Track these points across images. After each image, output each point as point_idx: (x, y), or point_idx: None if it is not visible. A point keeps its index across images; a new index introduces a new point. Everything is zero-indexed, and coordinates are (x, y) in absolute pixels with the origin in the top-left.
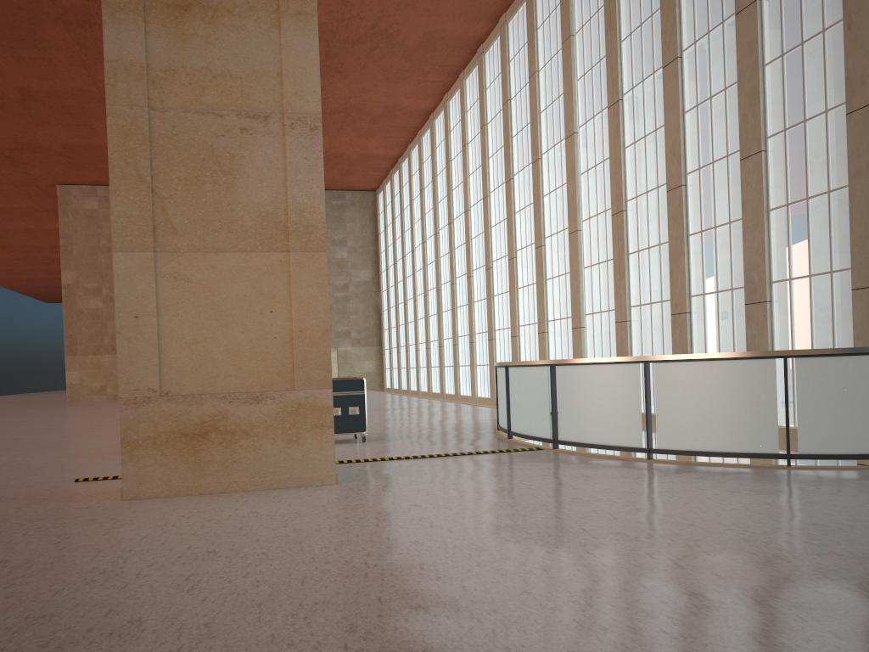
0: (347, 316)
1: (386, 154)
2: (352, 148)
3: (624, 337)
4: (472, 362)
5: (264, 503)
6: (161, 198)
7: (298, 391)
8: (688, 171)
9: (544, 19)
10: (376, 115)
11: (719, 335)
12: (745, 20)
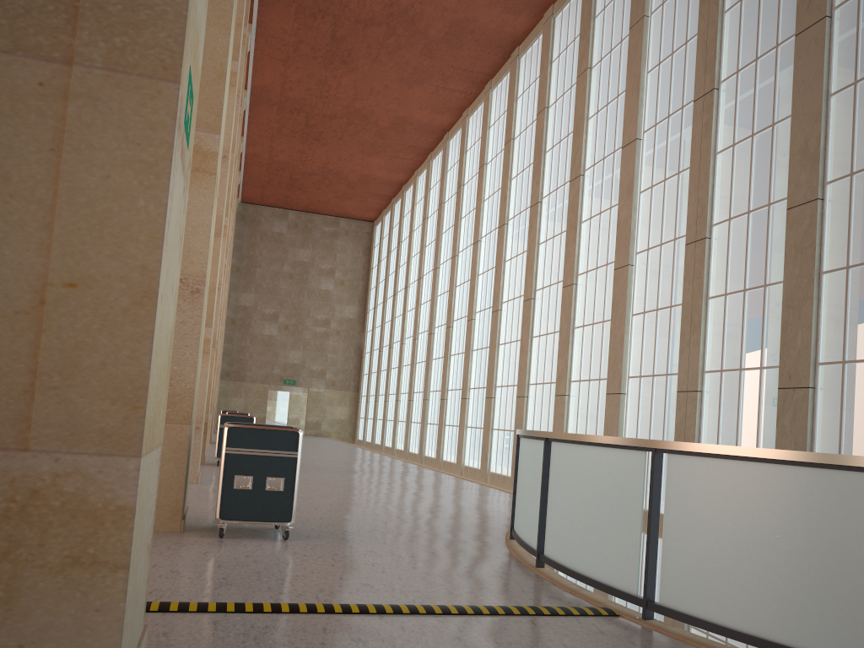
0: (324, 354)
1: (389, 178)
2: (352, 166)
3: (690, 413)
4: (462, 423)
5: None
6: None
7: (35, 456)
8: (829, 180)
9: (606, 4)
10: (383, 127)
11: None
12: None
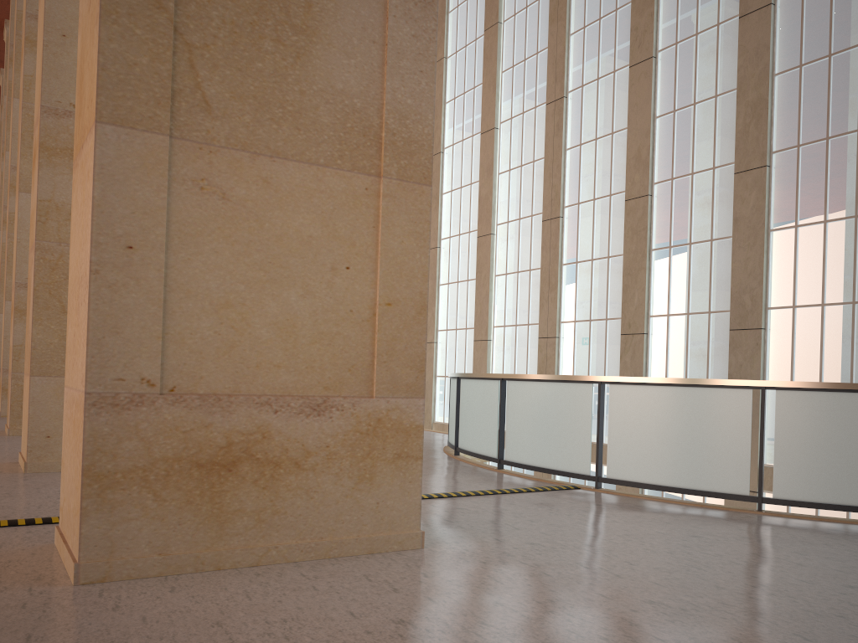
0: None
1: None
2: None
3: (550, 355)
4: None
5: (374, 594)
6: (189, 45)
7: (378, 400)
8: (655, 181)
9: (459, 3)
10: None
11: (687, 361)
12: (753, 24)
